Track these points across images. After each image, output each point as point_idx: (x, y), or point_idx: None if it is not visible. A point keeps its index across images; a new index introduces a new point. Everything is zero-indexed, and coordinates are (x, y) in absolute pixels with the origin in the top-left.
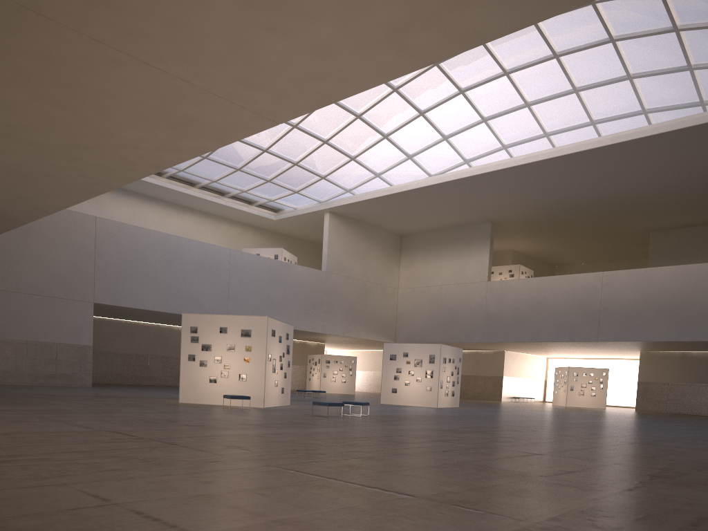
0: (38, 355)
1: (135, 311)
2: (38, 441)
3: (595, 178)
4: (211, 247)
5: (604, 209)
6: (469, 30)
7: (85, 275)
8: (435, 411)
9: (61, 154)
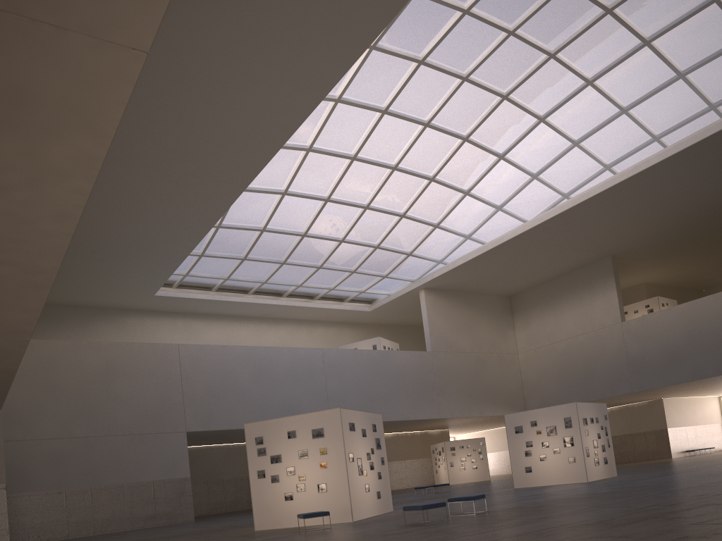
0: (135, 496)
1: (233, 432)
2: None
3: None
4: (301, 350)
5: None
6: None
7: (174, 405)
8: (585, 488)
9: None
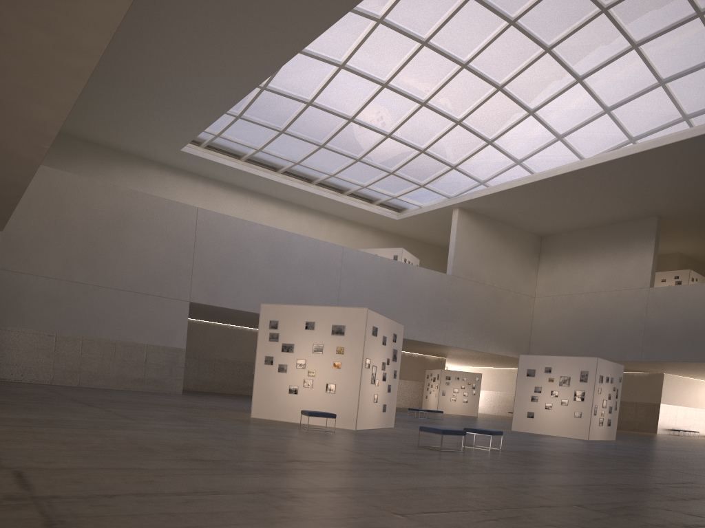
0: (126, 356)
1: (236, 313)
2: None
3: None
4: (322, 244)
5: None
6: None
7: (182, 271)
8: (591, 446)
9: None
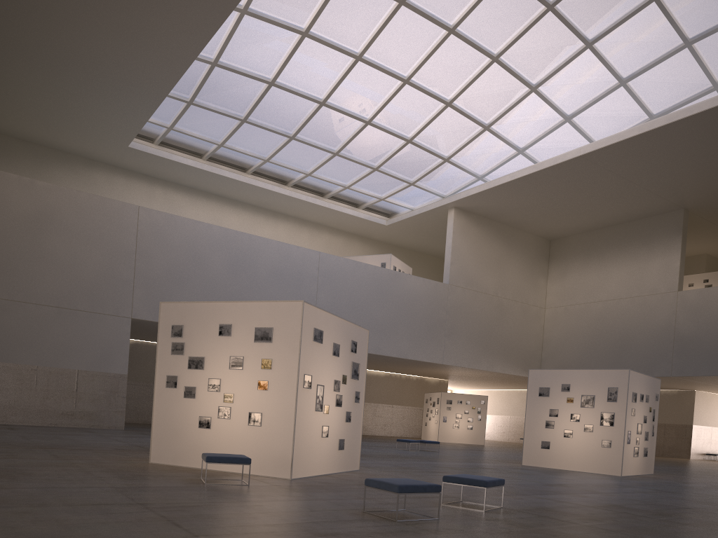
0: (51, 385)
1: None
2: None
3: None
4: (294, 249)
5: None
6: None
7: (121, 282)
8: (631, 489)
9: None
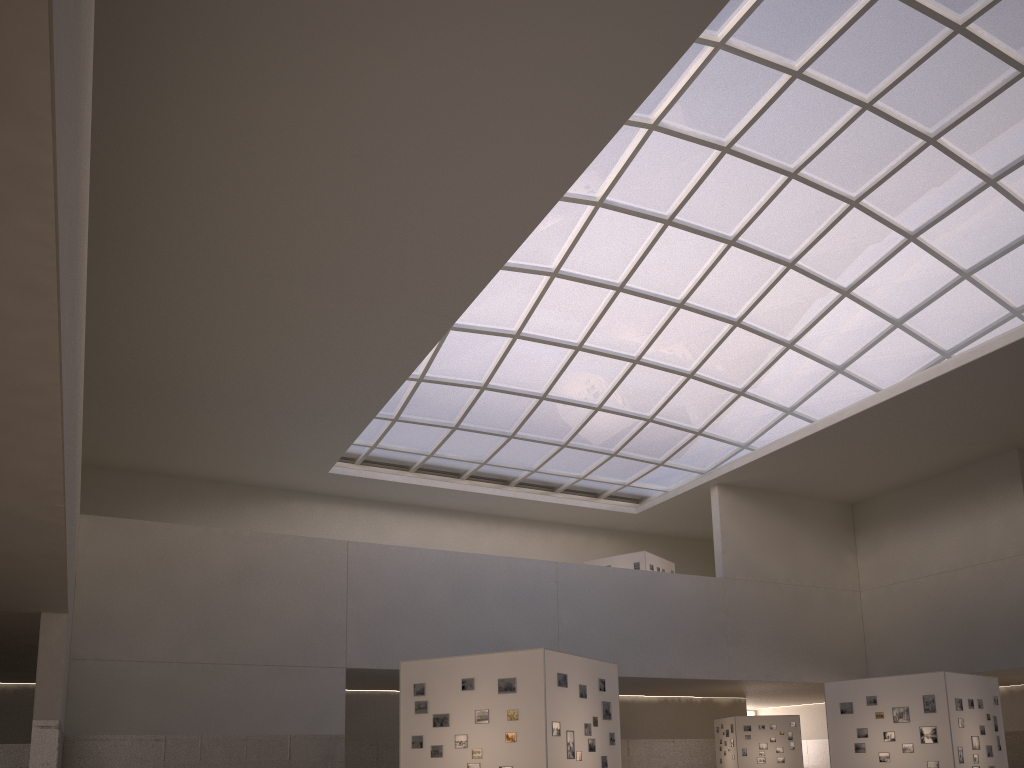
0: (262, 755)
1: None
2: None
3: None
4: (525, 563)
5: None
6: None
7: (332, 628)
8: None
9: None
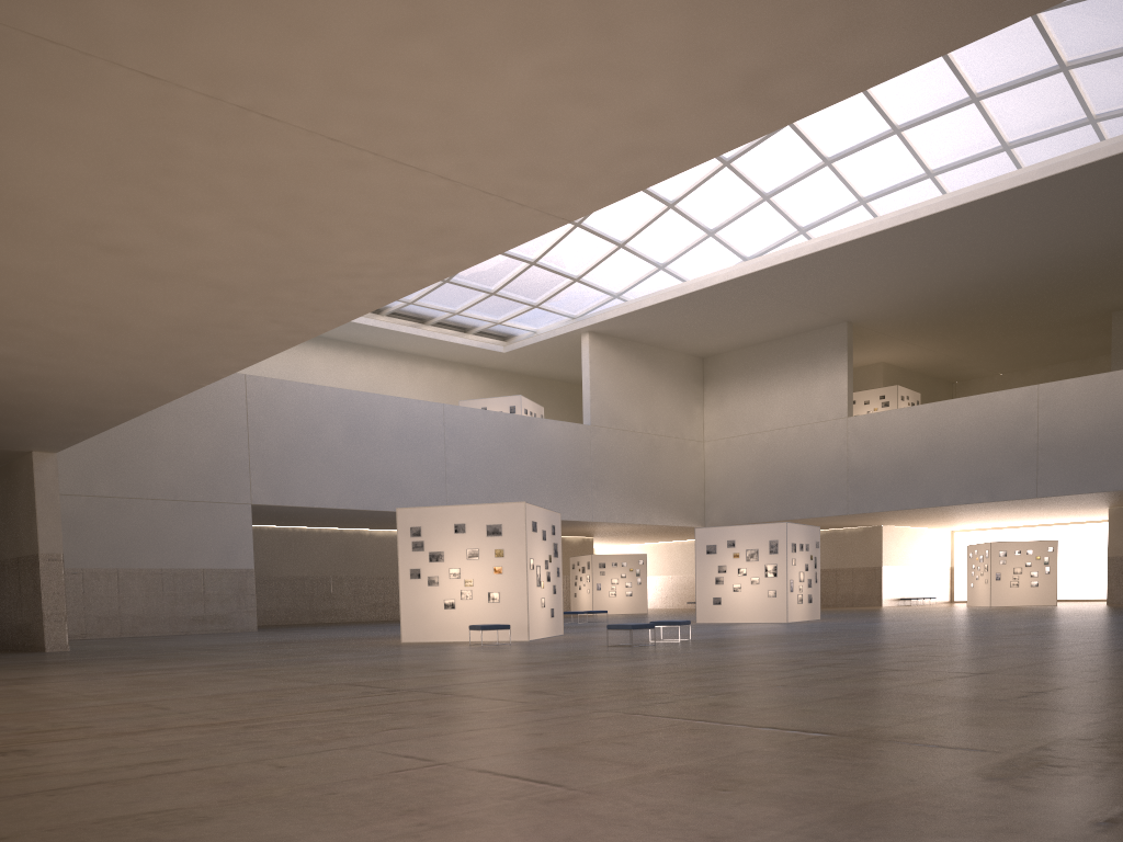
0: (178, 589)
1: (310, 512)
2: (265, 702)
3: (1016, 235)
4: (415, 404)
5: (1033, 284)
6: (862, 67)
7: (236, 464)
8: (788, 628)
9: (252, 295)
